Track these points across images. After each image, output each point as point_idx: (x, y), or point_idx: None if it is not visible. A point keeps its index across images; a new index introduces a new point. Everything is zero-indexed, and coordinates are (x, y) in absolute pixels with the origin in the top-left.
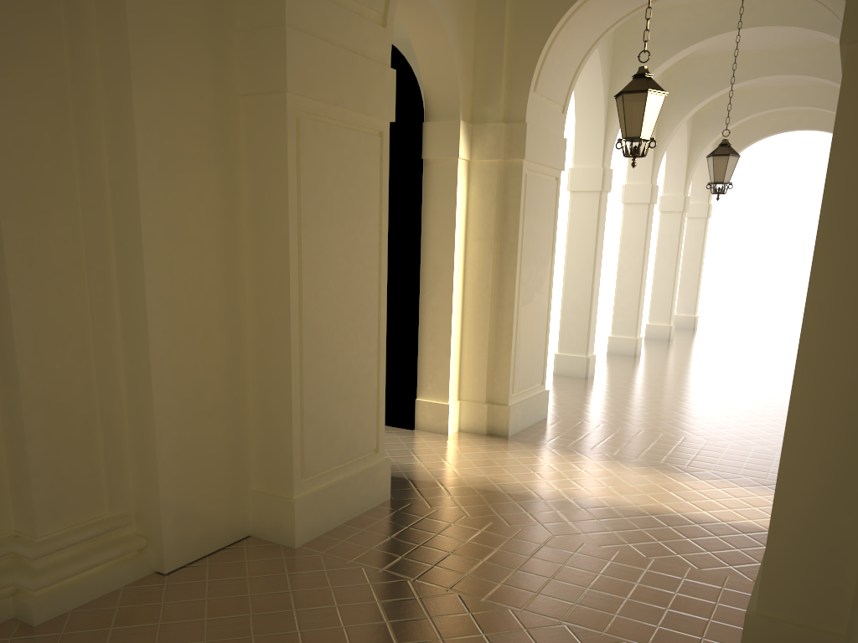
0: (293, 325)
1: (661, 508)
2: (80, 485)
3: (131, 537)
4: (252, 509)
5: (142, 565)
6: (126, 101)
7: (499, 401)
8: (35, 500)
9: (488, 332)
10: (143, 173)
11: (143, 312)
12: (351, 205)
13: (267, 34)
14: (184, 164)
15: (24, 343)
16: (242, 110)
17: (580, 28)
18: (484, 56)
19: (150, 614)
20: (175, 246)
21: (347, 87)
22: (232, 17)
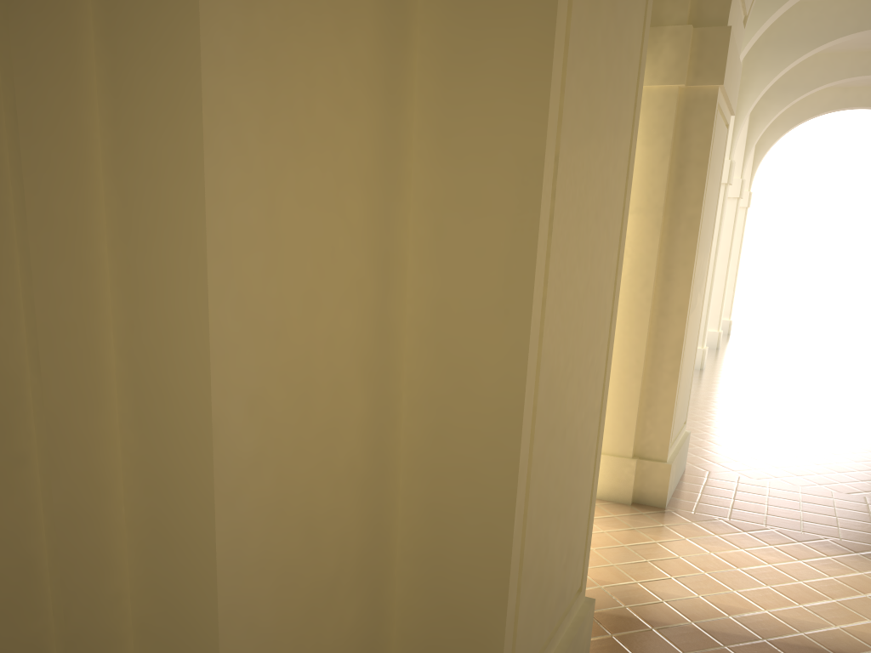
0: (530, 371)
1: None
2: None
3: None
4: None
5: None
6: None
7: (652, 455)
8: None
9: (644, 353)
10: None
11: (197, 351)
12: (611, 104)
13: None
14: None
15: None
16: None
17: None
18: None
19: None
20: (282, 157)
21: None
22: None
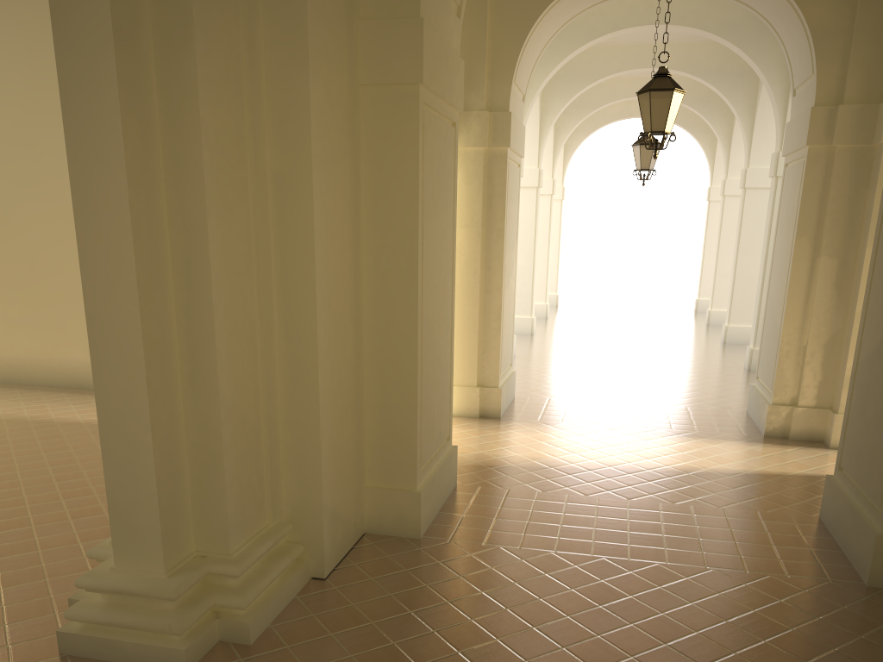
0: (419, 317)
1: (689, 466)
2: (253, 495)
3: (289, 545)
4: (368, 506)
5: (305, 572)
6: (300, 91)
7: (489, 384)
8: (228, 515)
9: (478, 317)
10: (314, 167)
11: (311, 311)
12: (442, 196)
13: (400, 25)
14: (334, 156)
15: (221, 349)
16: (363, 100)
17: (550, 22)
18: (466, 44)
19: (353, 615)
20: (330, 241)
21: (445, 79)
22: (357, 4)
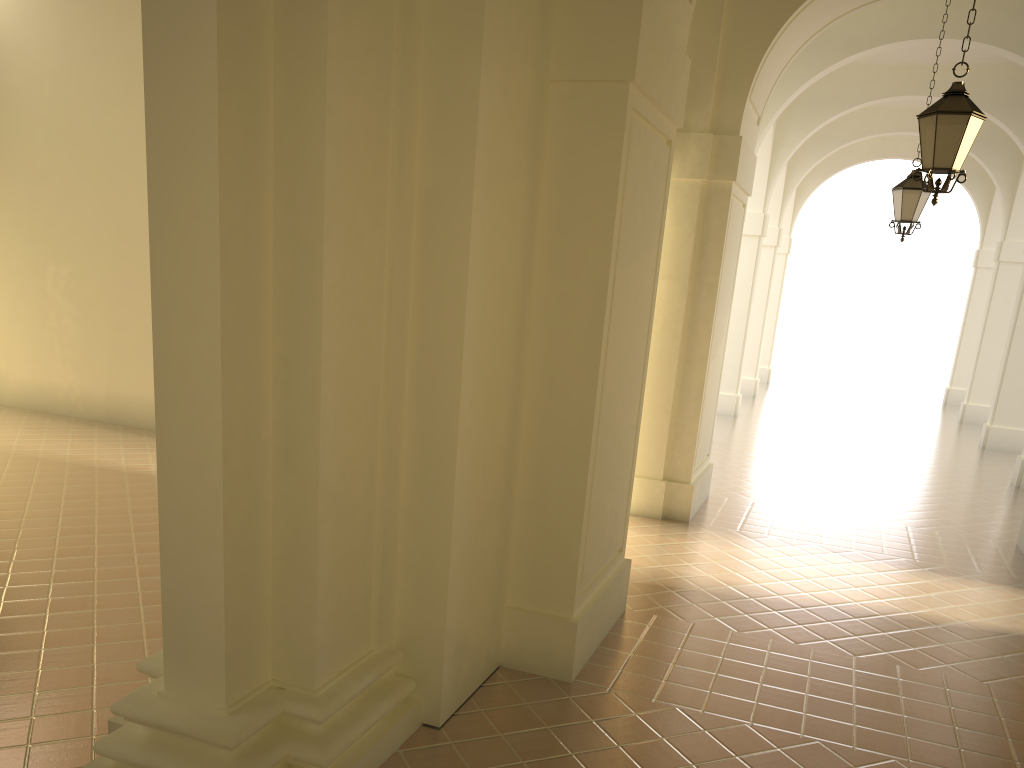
0: (598, 393)
1: (938, 616)
2: (355, 613)
3: (397, 679)
4: (507, 632)
5: (414, 717)
6: (467, 80)
7: (679, 478)
8: (317, 638)
9: (673, 393)
10: (477, 183)
11: (455, 375)
12: (645, 235)
13: (611, 1)
14: (506, 172)
15: (327, 419)
16: (552, 100)
17: (803, 24)
18: (692, 47)
19: None
20: (489, 284)
21: (664, 80)
22: None
